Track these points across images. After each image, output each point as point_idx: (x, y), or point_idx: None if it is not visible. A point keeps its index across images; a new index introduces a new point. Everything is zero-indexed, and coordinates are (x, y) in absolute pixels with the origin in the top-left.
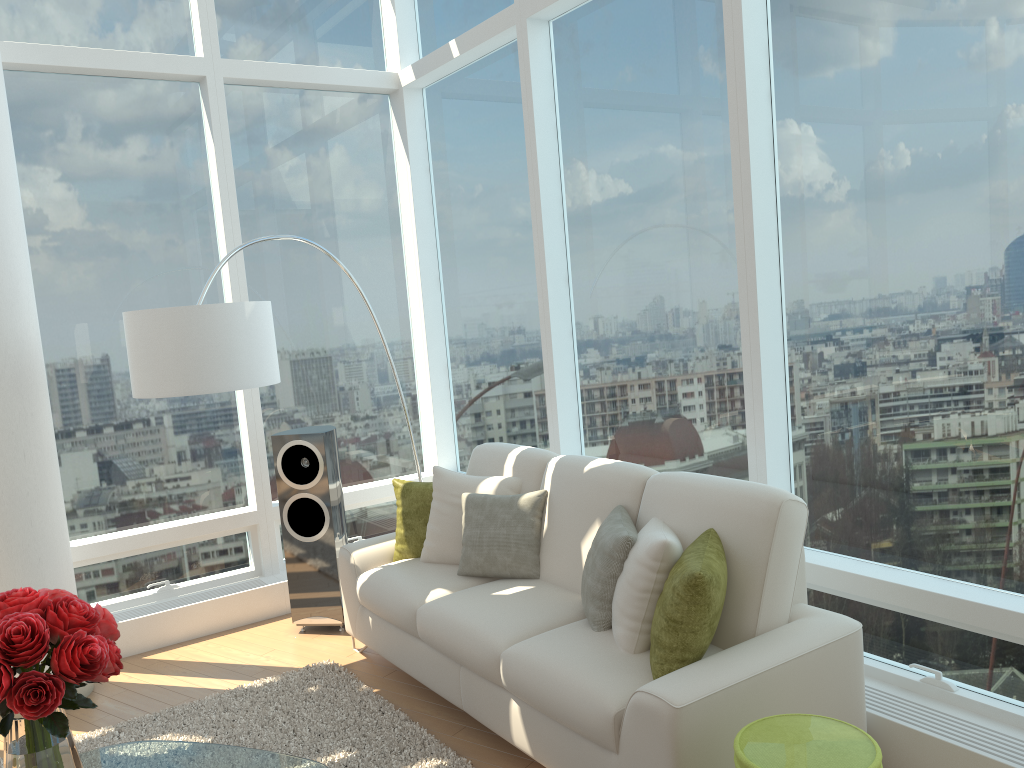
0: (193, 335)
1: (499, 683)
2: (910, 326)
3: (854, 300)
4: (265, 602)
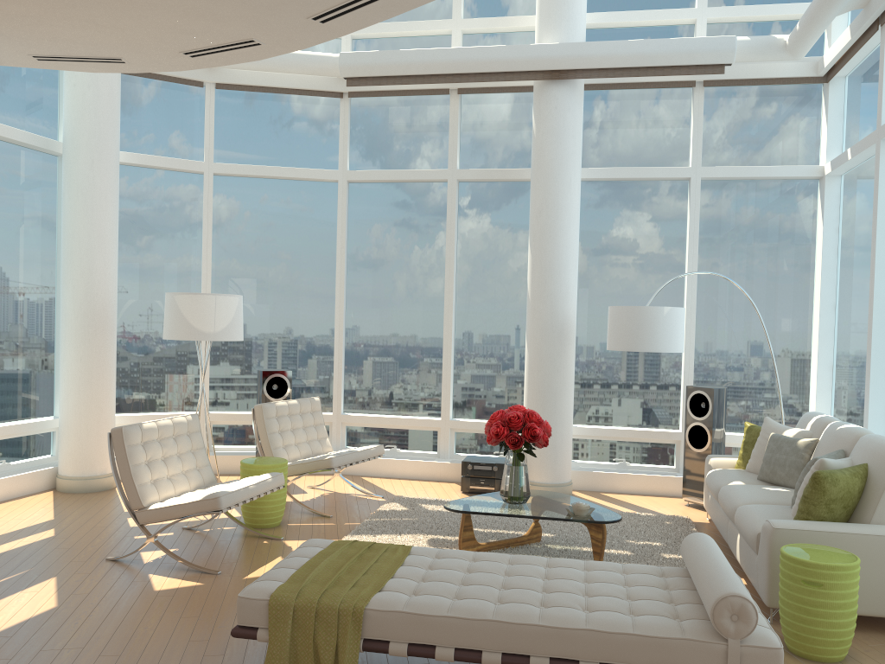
0: (634, 321)
1: (735, 524)
2: None
3: None
4: (673, 486)
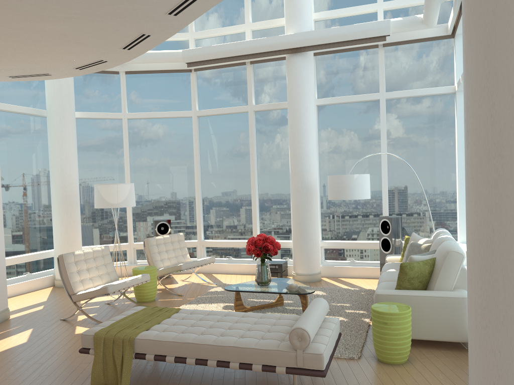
0: (338, 183)
1: None
2: None
3: None
4: (379, 272)
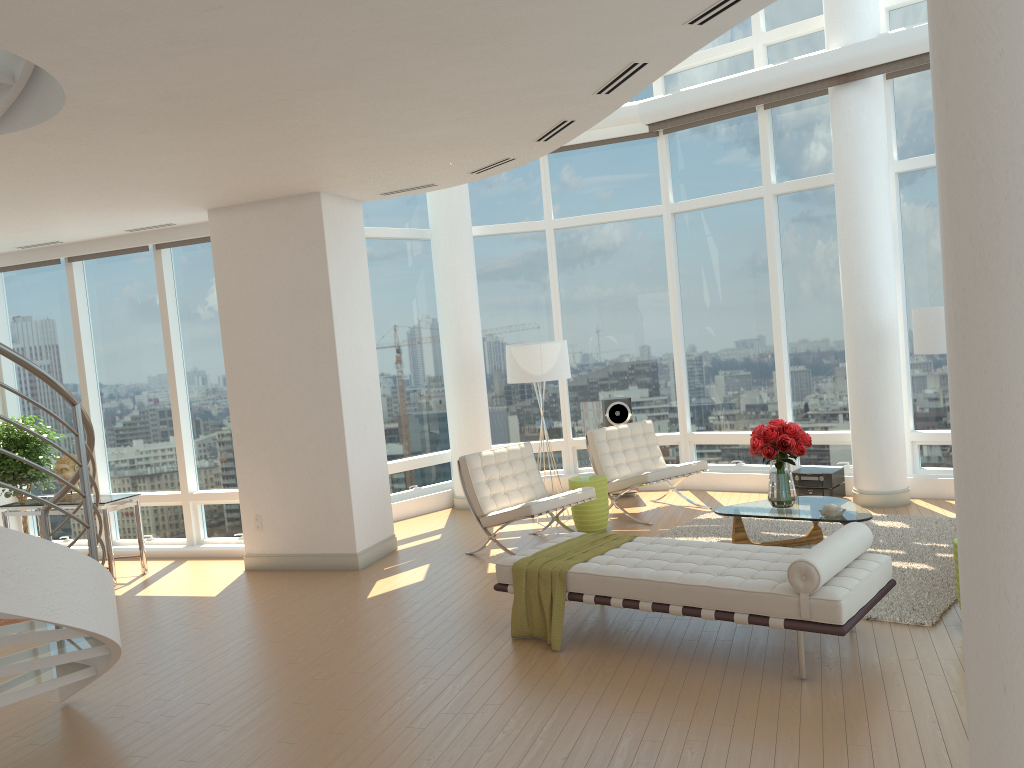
0: (931, 323)
1: None
2: None
3: None
4: None
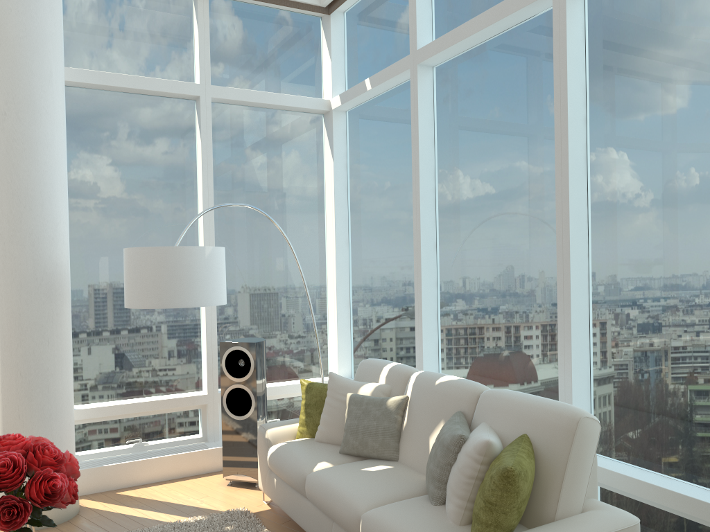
0: (167, 267)
1: None
2: (685, 292)
3: (643, 270)
4: (206, 461)
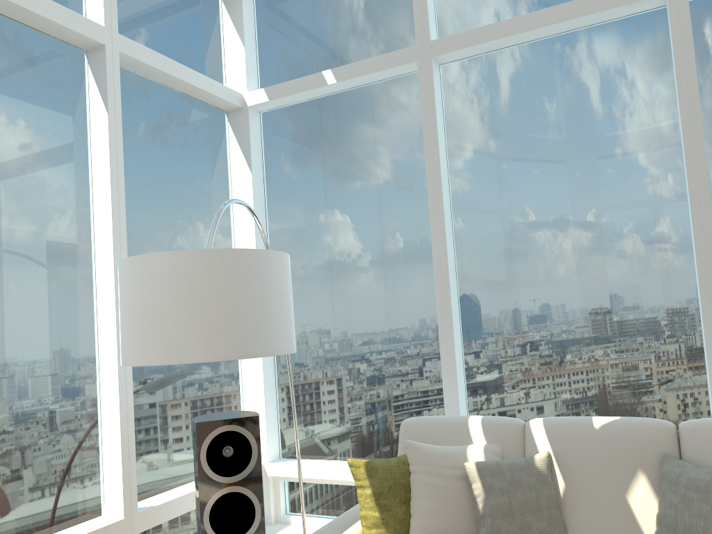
0: (254, 284)
1: None
2: None
3: None
4: None
